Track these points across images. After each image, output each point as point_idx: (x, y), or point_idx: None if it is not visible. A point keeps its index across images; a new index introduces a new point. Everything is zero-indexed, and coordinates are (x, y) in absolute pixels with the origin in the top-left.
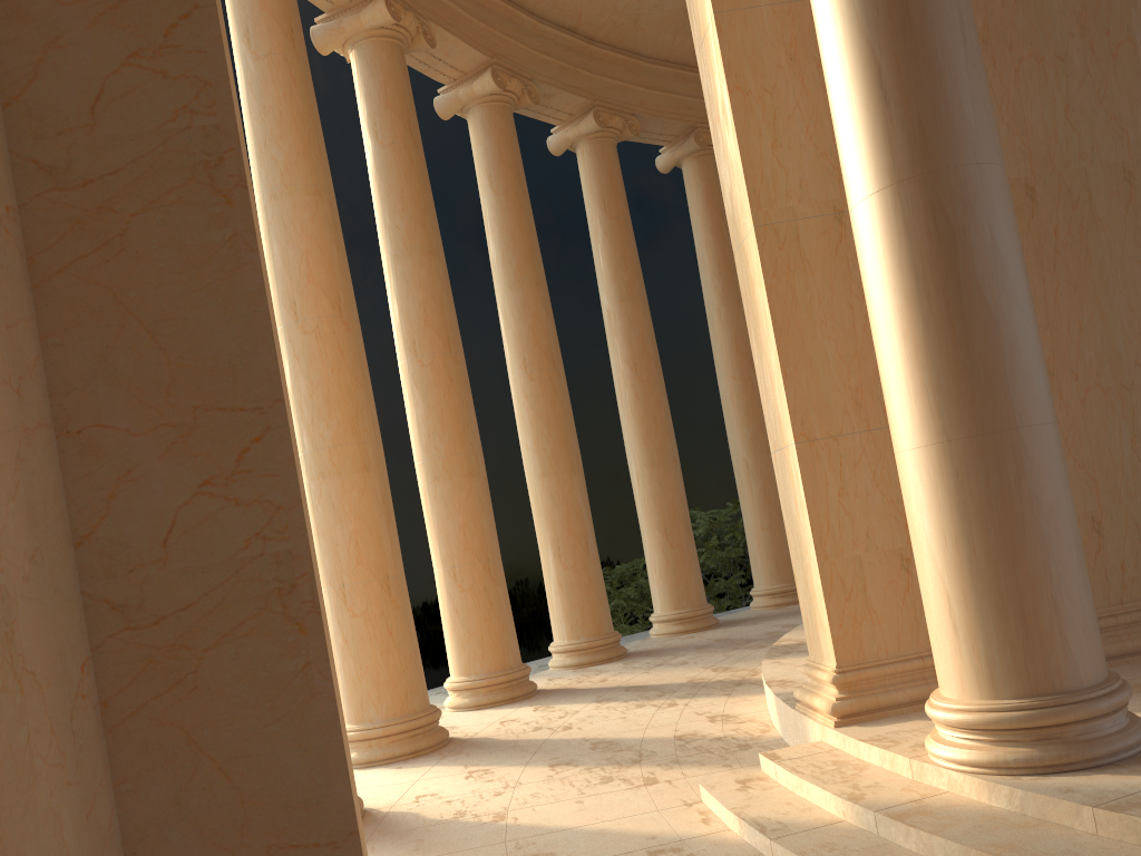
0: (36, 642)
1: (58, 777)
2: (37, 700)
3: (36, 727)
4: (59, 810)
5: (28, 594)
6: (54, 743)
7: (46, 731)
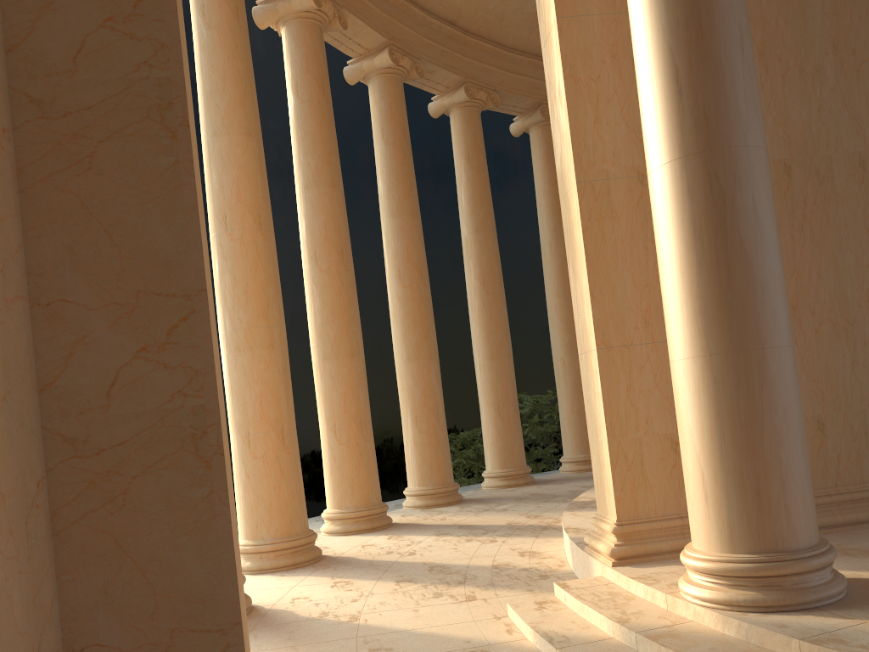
0: (2, 463)
1: (12, 567)
2: None
3: None
4: (11, 592)
5: None
6: (10, 541)
7: (5, 531)
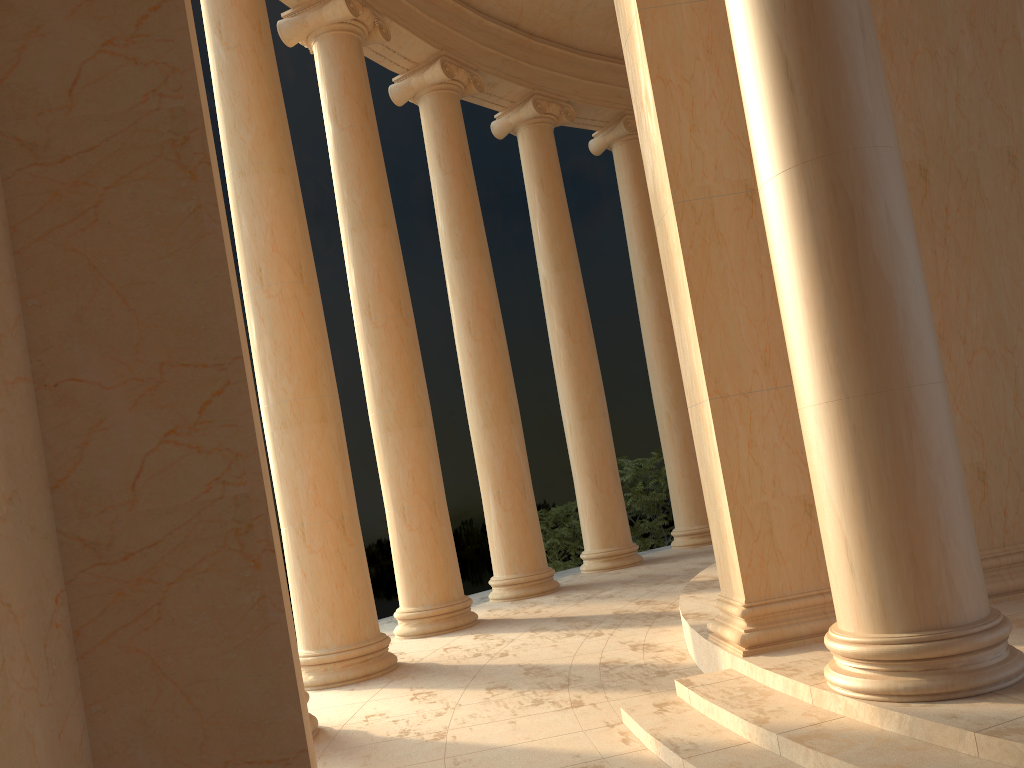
0: (12, 576)
1: (31, 699)
2: (12, 629)
3: (10, 654)
4: (32, 730)
5: (5, 533)
6: (27, 669)
7: (20, 658)
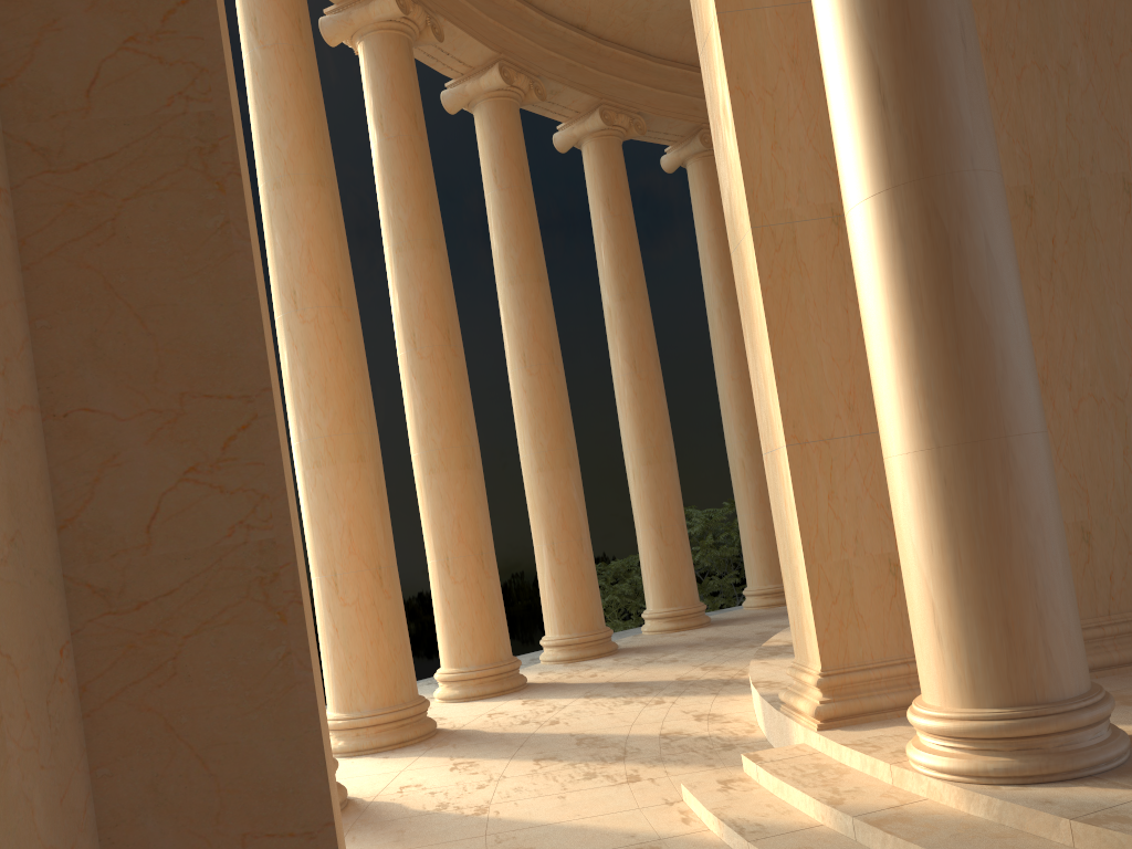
0: (12, 625)
1: (31, 761)
2: (11, 683)
3: (9, 710)
4: (31, 794)
5: (6, 577)
6: (28, 727)
7: (20, 714)
